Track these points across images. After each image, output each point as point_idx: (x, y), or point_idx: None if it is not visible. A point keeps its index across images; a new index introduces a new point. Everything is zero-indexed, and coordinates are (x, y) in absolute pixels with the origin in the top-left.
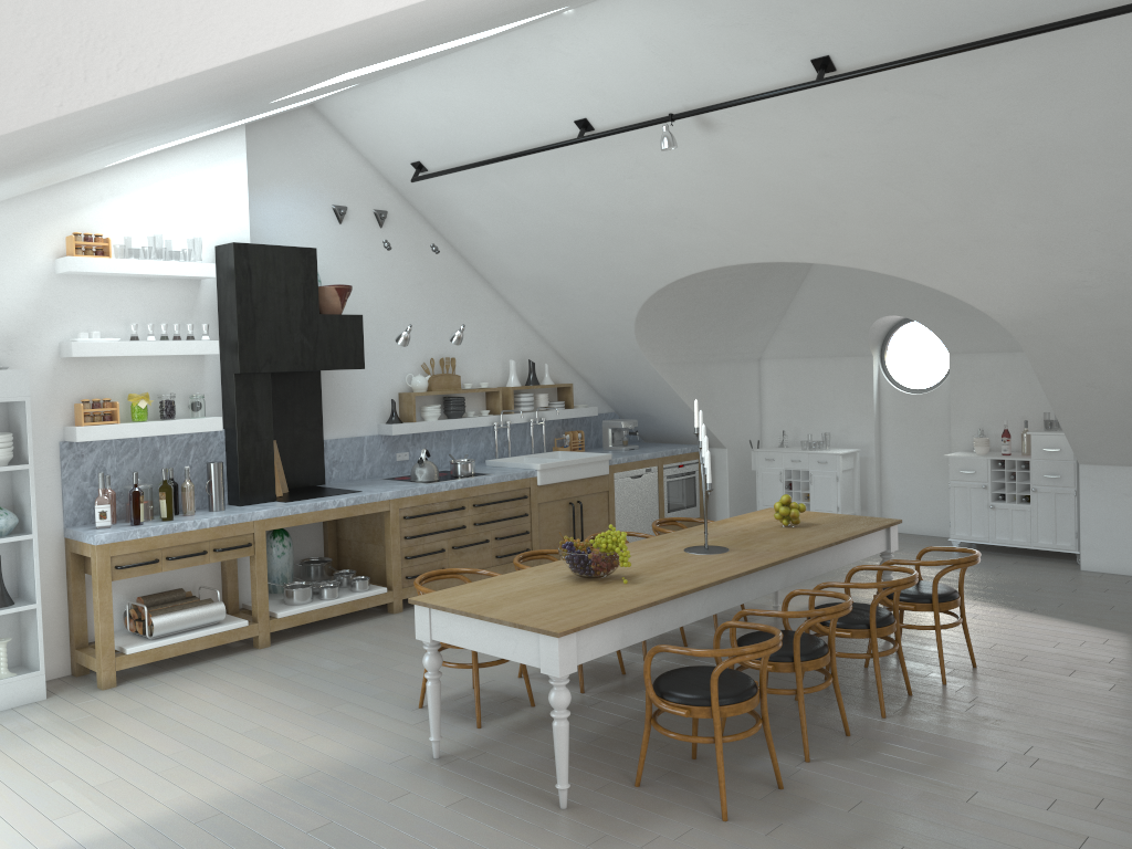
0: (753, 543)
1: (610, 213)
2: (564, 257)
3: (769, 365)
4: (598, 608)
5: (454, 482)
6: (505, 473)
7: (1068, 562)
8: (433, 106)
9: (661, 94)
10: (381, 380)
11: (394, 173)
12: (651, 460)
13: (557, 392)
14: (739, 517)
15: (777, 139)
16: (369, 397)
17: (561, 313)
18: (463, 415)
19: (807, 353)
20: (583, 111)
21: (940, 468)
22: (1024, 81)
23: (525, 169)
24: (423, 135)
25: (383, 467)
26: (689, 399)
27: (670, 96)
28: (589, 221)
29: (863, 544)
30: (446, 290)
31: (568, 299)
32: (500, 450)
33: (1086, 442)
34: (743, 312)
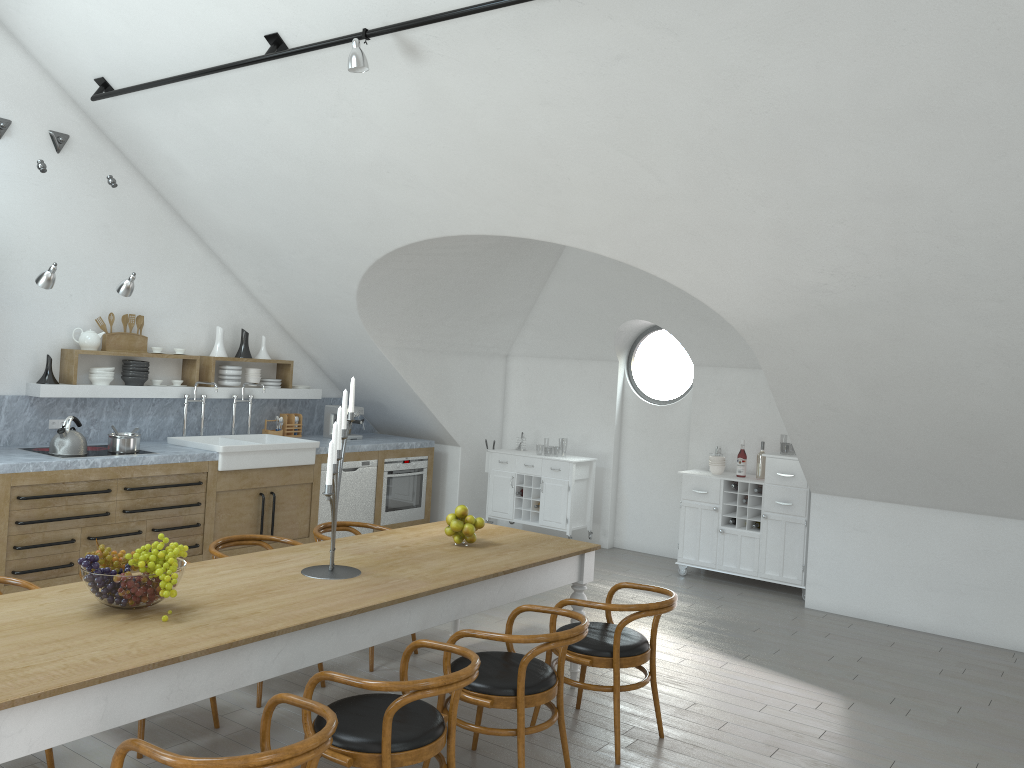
0: (400, 565)
1: (317, 161)
2: (274, 211)
3: (517, 363)
4: (69, 667)
5: (100, 459)
6: (176, 453)
7: (793, 596)
8: (107, 4)
9: (358, 6)
10: (38, 331)
11: (78, 90)
12: (371, 452)
13: (277, 369)
14: (412, 528)
15: (491, 77)
16: (18, 349)
17: (279, 279)
18: (150, 383)
19: (554, 353)
20: (273, 22)
21: (676, 485)
22: (768, 17)
23: (219, 96)
24: (102, 42)
25: (28, 434)
26: (420, 390)
27: (368, 9)
28: (296, 169)
29: (547, 573)
30: (141, 237)
31: (285, 263)
32: (195, 427)
33: (819, 470)
34: (485, 300)
